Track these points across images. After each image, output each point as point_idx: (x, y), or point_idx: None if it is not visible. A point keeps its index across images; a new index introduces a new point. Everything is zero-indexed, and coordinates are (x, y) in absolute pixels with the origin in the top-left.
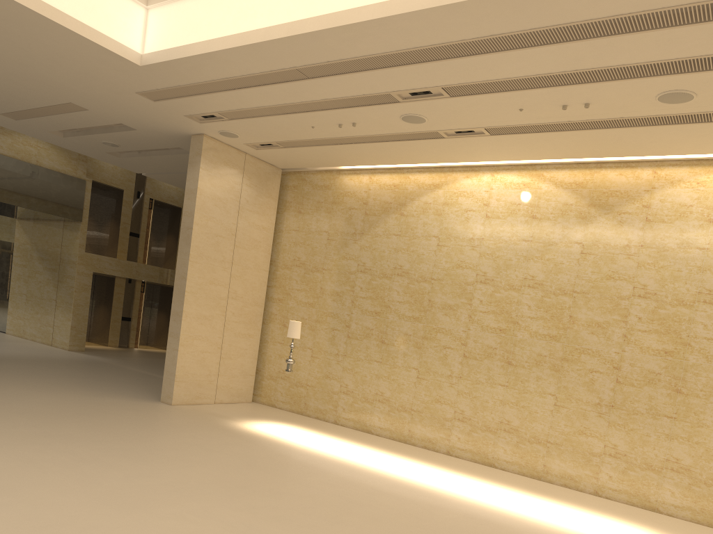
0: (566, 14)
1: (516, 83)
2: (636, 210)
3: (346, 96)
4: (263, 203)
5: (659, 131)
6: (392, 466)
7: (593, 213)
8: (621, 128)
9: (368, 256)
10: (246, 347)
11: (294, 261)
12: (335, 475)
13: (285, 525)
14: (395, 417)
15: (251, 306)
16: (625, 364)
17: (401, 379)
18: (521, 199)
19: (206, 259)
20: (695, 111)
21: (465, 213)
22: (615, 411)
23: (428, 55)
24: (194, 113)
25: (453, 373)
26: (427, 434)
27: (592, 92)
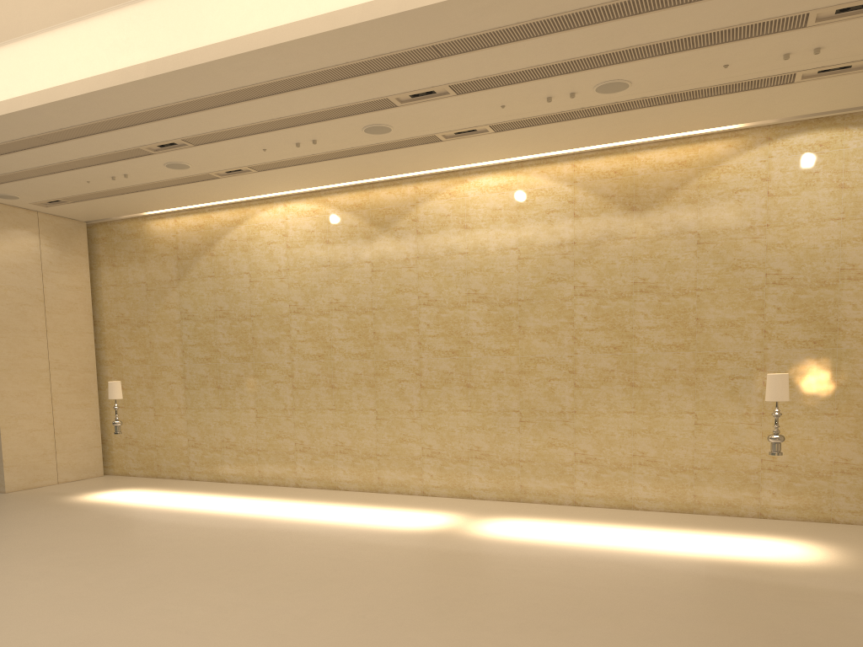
0: (234, 81)
1: (241, 130)
2: (407, 224)
3: (100, 154)
4: (71, 261)
5: (393, 154)
6: (228, 506)
7: (375, 231)
8: (361, 155)
9: (189, 302)
10: (84, 418)
11: (118, 318)
12: (159, 523)
13: (83, 566)
14: (244, 461)
15: (81, 374)
16: (425, 369)
17: (242, 421)
18: (313, 226)
19: (14, 332)
20: (404, 138)
21: (268, 246)
22: (424, 415)
23: (148, 117)
24: None
25: (287, 406)
26: (276, 471)
27: (309, 131)
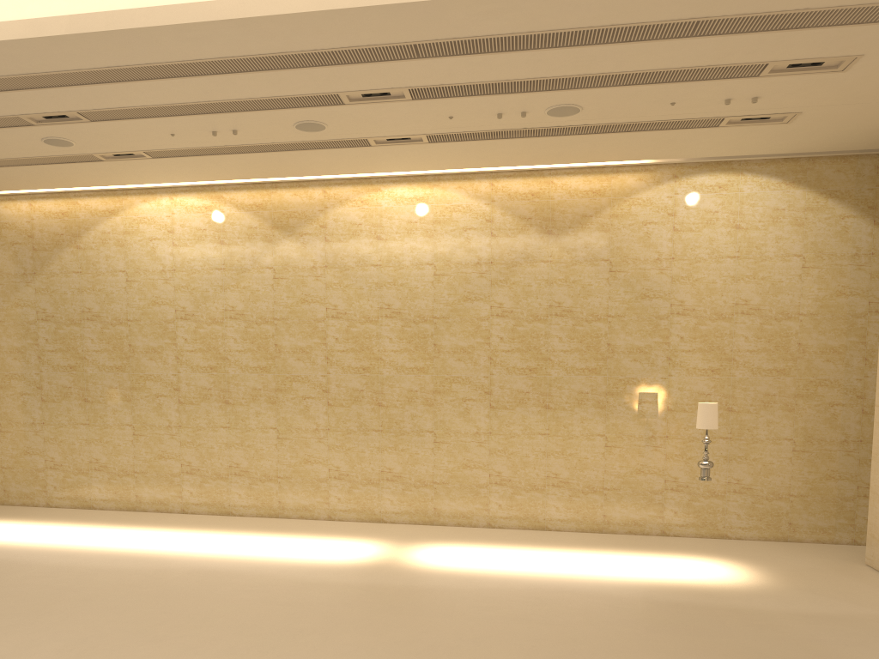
0: (175, 53)
1: (156, 110)
2: (315, 230)
3: None
4: None
5: (312, 154)
6: (116, 539)
7: (278, 235)
8: (278, 152)
9: (48, 300)
10: None
11: None
12: (44, 566)
13: None
14: (117, 484)
15: None
16: (332, 386)
17: (116, 439)
18: (206, 223)
19: None
20: (334, 138)
21: (150, 243)
22: (332, 434)
23: (48, 82)
24: None
25: (172, 423)
26: (158, 496)
27: (234, 120)
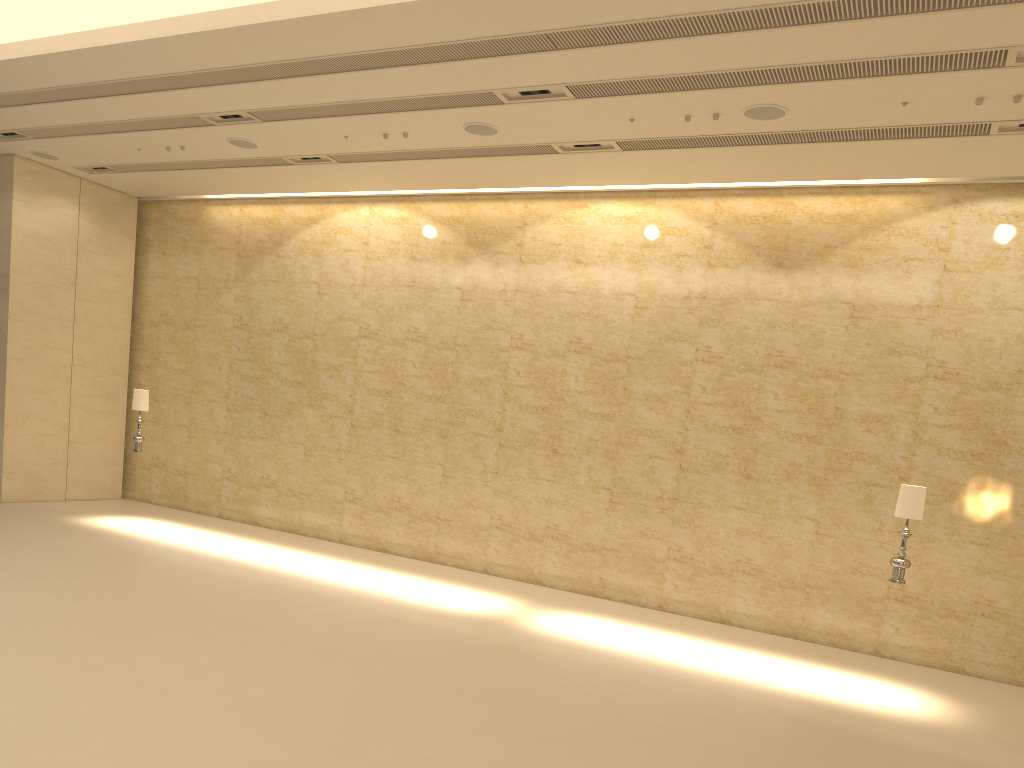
0: (308, 48)
1: (318, 110)
2: (510, 249)
3: (152, 118)
4: (114, 242)
5: (500, 162)
6: (252, 553)
7: (471, 253)
8: (462, 159)
9: (245, 308)
10: (107, 428)
11: (161, 316)
12: (165, 561)
13: (58, 598)
14: (284, 504)
15: (109, 376)
16: (507, 425)
17: (288, 457)
18: (400, 236)
19: (34, 316)
20: (513, 143)
21: (345, 254)
22: (499, 478)
23: (207, 80)
24: None
25: (342, 447)
26: (319, 521)
27: (399, 121)
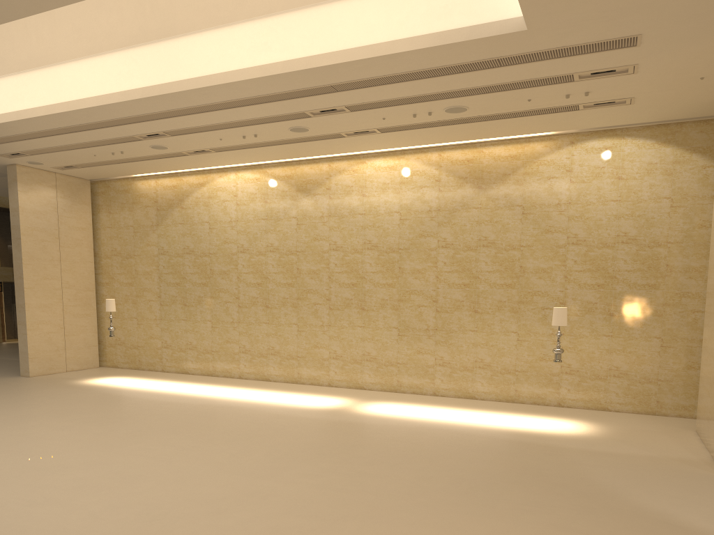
0: (199, 101)
1: (204, 128)
2: (323, 192)
3: (105, 139)
4: (79, 209)
5: (311, 144)
6: (189, 389)
7: (300, 196)
8: (289, 144)
9: (165, 241)
10: (86, 324)
11: (112, 251)
12: (141, 399)
13: (92, 423)
14: (202, 358)
15: (84, 292)
16: (332, 296)
17: (202, 330)
18: (256, 190)
19: (37, 260)
20: (318, 134)
21: (223, 203)
22: (332, 328)
23: (140, 119)
24: (3, 153)
25: (234, 320)
26: (225, 367)
27: (252, 129)
